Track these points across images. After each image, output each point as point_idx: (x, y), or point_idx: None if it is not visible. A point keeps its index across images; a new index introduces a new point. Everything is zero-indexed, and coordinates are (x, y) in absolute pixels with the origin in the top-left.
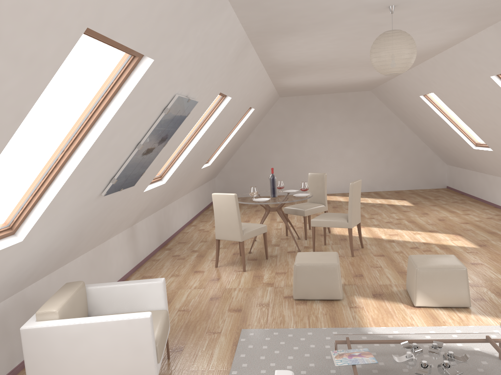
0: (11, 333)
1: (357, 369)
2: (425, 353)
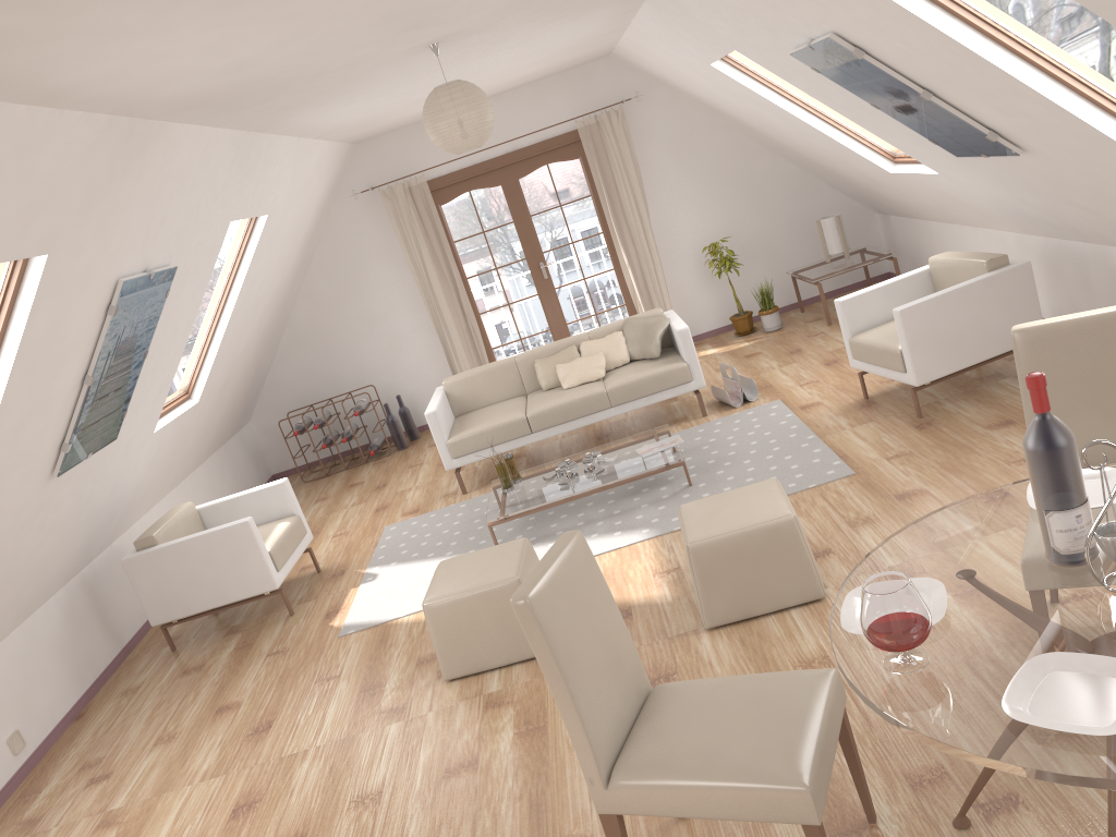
0: (1094, 291)
1: (655, 440)
2: (582, 473)
